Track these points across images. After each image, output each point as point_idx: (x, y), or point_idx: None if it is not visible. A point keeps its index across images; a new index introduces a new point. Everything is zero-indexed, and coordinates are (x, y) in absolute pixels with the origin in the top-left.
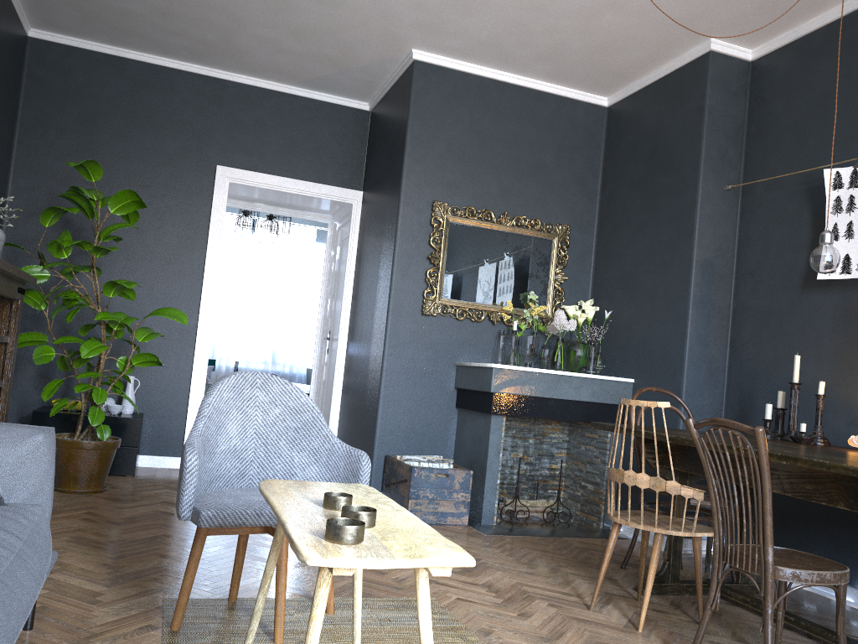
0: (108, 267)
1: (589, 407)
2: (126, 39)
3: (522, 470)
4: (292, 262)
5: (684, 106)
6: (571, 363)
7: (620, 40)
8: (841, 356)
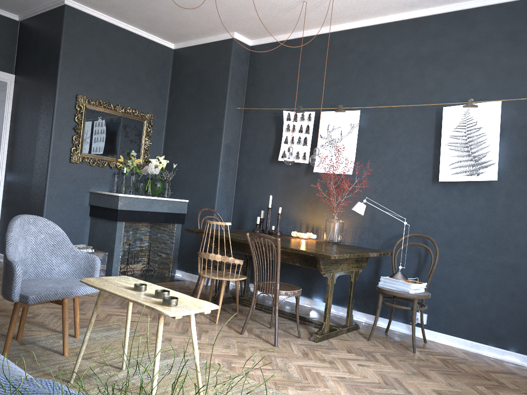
0: None
1: (167, 215)
2: None
3: (126, 248)
4: None
5: (219, 63)
6: (155, 191)
7: (190, 22)
8: (285, 195)
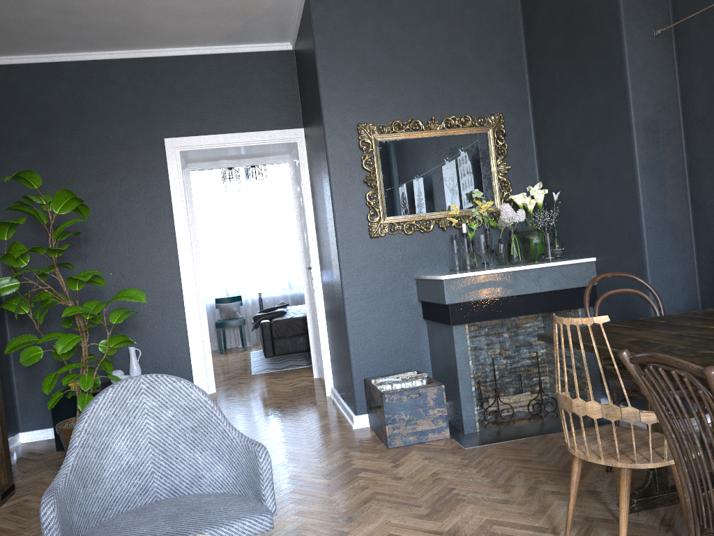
0: (93, 255)
1: (553, 296)
2: (53, 45)
3: (502, 364)
4: (286, 197)
5: None
6: (529, 252)
7: None
8: None
